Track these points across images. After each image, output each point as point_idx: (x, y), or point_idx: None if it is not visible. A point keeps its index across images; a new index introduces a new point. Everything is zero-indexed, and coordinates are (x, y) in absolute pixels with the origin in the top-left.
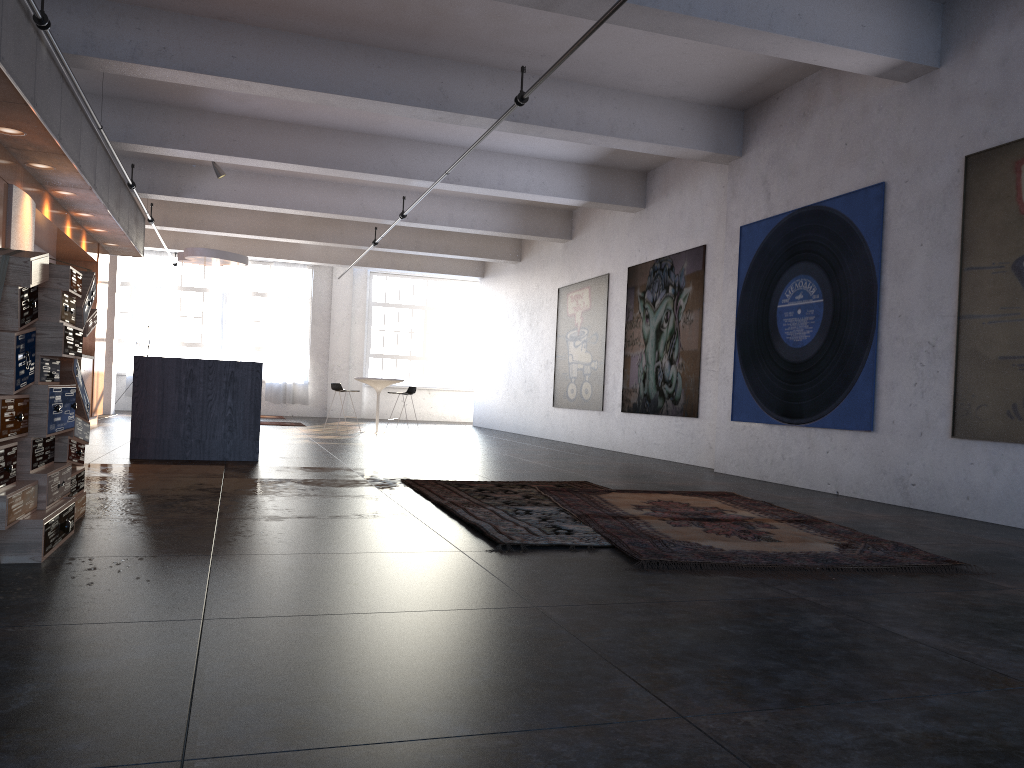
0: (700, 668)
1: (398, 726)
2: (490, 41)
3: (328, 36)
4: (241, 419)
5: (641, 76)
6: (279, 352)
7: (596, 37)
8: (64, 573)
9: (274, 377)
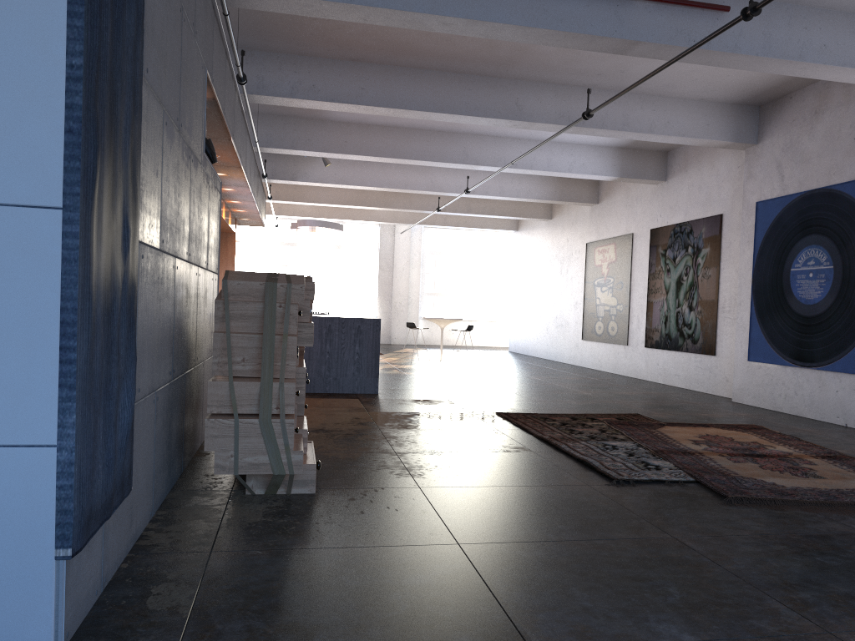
0: (820, 593)
1: (645, 632)
2: (558, 66)
3: (432, 68)
4: (365, 362)
5: (677, 85)
6: (354, 292)
7: (645, 60)
8: (337, 502)
9: (350, 312)
